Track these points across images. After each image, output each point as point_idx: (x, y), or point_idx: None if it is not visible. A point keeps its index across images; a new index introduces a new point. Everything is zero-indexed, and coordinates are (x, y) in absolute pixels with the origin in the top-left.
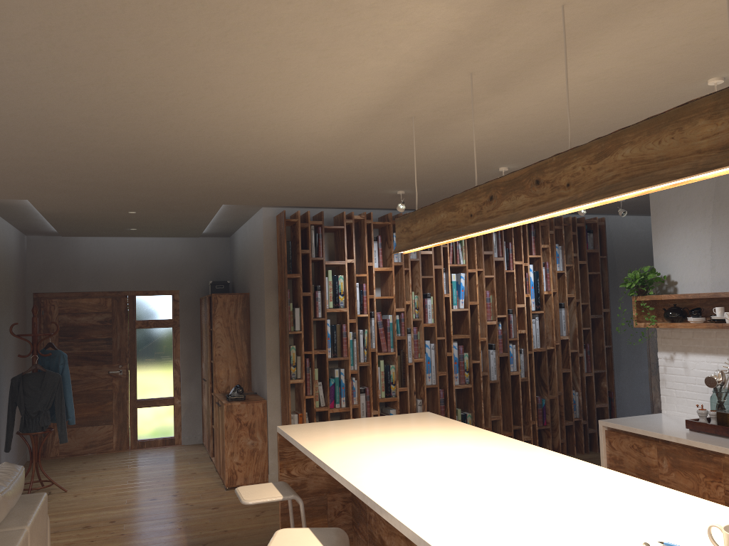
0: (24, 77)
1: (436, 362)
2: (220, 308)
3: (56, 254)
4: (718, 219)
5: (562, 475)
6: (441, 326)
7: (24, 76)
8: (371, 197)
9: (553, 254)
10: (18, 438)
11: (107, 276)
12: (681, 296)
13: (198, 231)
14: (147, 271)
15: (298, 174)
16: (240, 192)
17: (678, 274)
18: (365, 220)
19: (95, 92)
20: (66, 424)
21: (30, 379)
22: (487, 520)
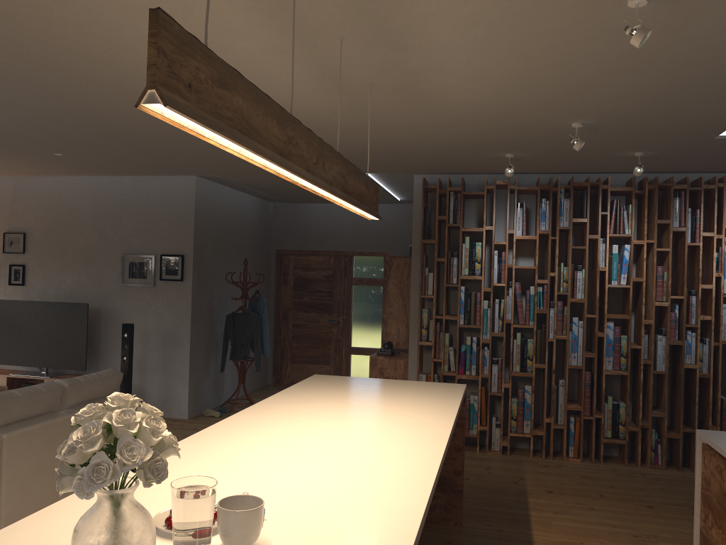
0: (58, 88)
1: (583, 341)
2: (394, 270)
3: (293, 218)
4: None
5: (384, 449)
6: (595, 303)
7: (57, 87)
8: (490, 161)
9: None
10: (252, 364)
11: (330, 238)
12: None
13: (389, 198)
14: (362, 234)
15: (374, 143)
16: (356, 162)
17: None
18: (508, 185)
19: (110, 92)
20: (296, 360)
21: (239, 317)
22: (217, 461)
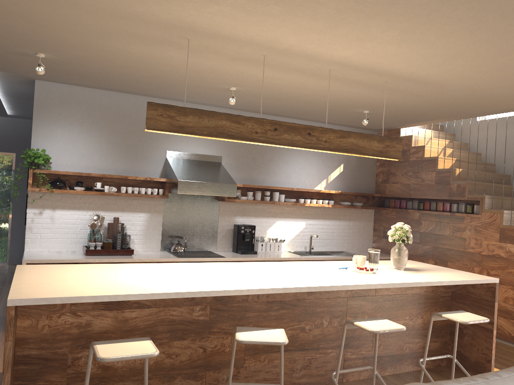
0: None
1: None
2: None
3: None
4: (91, 130)
5: (250, 266)
6: None
7: None
8: None
9: None
10: None
11: None
12: (77, 173)
13: None
14: None
15: None
16: None
17: (53, 157)
18: None
19: None
20: None
21: None
22: (322, 278)
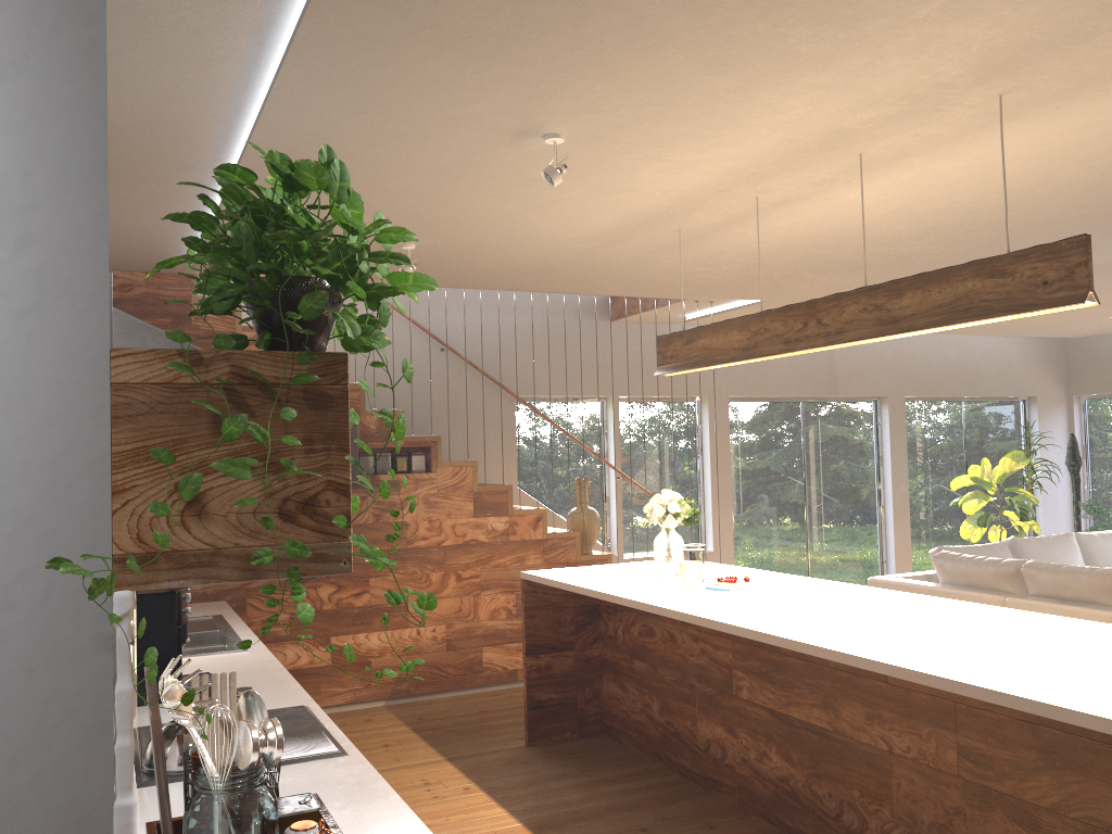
0: None
1: None
2: None
3: None
4: None
5: (799, 621)
6: None
7: None
8: None
9: None
10: None
11: None
12: None
13: None
14: None
15: None
16: None
17: None
18: None
19: None
20: None
21: None
22: (851, 596)
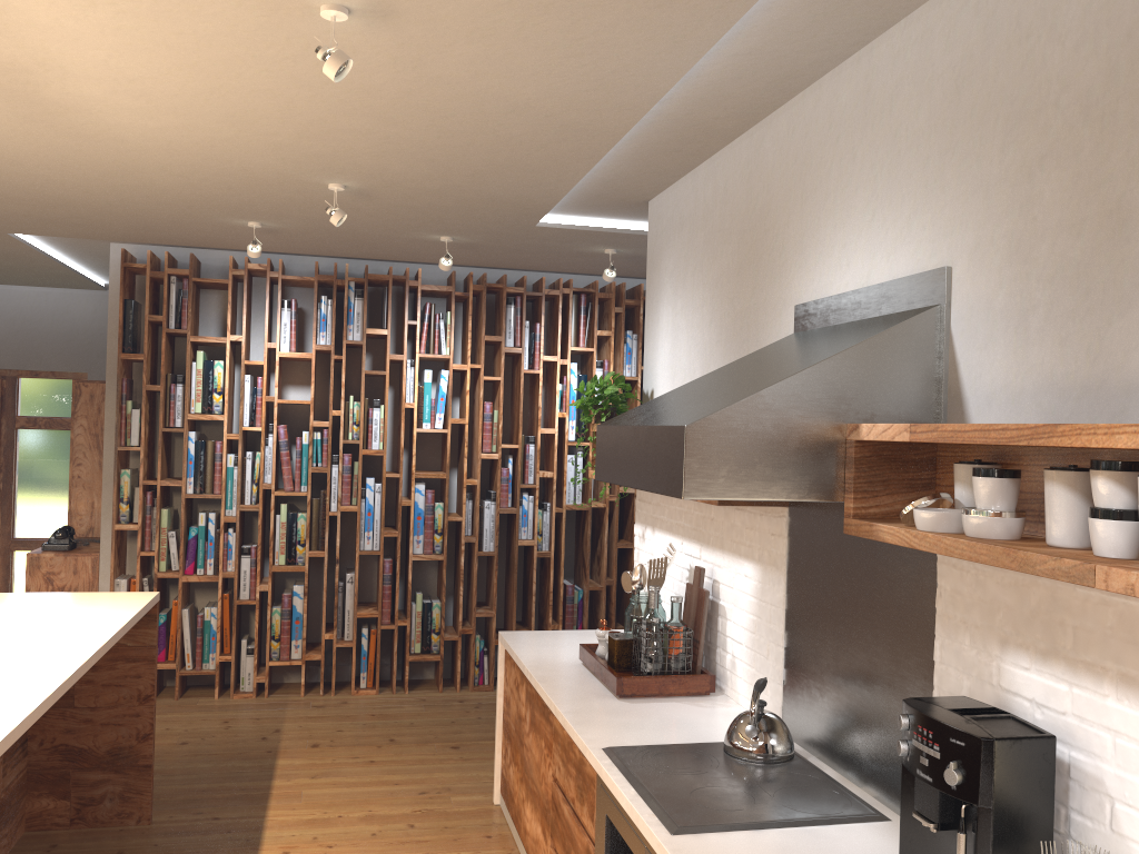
0: None
1: (381, 514)
2: (84, 404)
3: None
4: (693, 293)
5: None
6: (399, 456)
7: None
8: (228, 231)
9: (620, 347)
10: None
11: None
12: None
13: (79, 279)
14: (36, 341)
15: (3, 183)
16: None
17: (659, 390)
18: (268, 271)
19: None
20: None
21: None
22: None
